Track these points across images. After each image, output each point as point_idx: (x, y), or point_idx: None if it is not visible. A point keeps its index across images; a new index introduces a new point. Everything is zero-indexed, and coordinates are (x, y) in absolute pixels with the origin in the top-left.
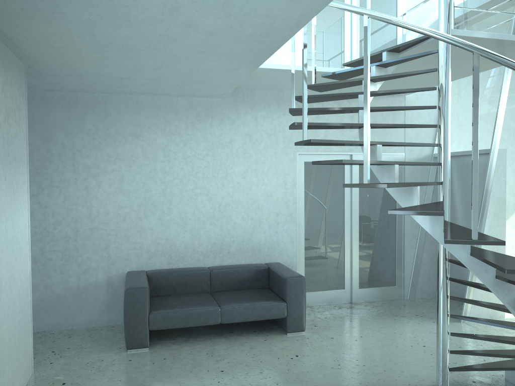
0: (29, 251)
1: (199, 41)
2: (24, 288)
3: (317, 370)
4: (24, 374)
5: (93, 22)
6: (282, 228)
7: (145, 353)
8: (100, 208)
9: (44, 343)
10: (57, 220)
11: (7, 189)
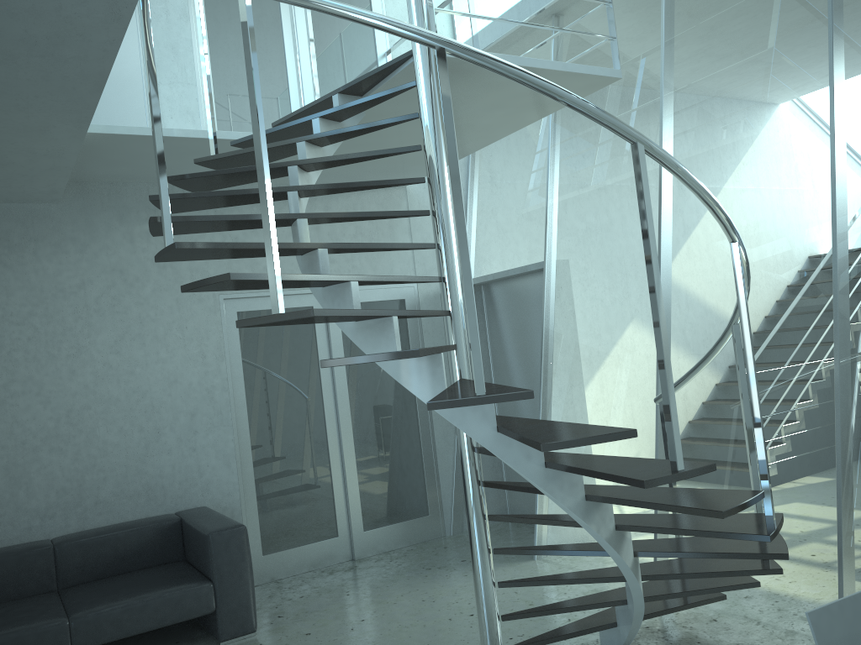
0: None
1: None
2: None
3: None
4: None
5: None
6: (205, 441)
7: None
8: None
9: None
10: None
11: None
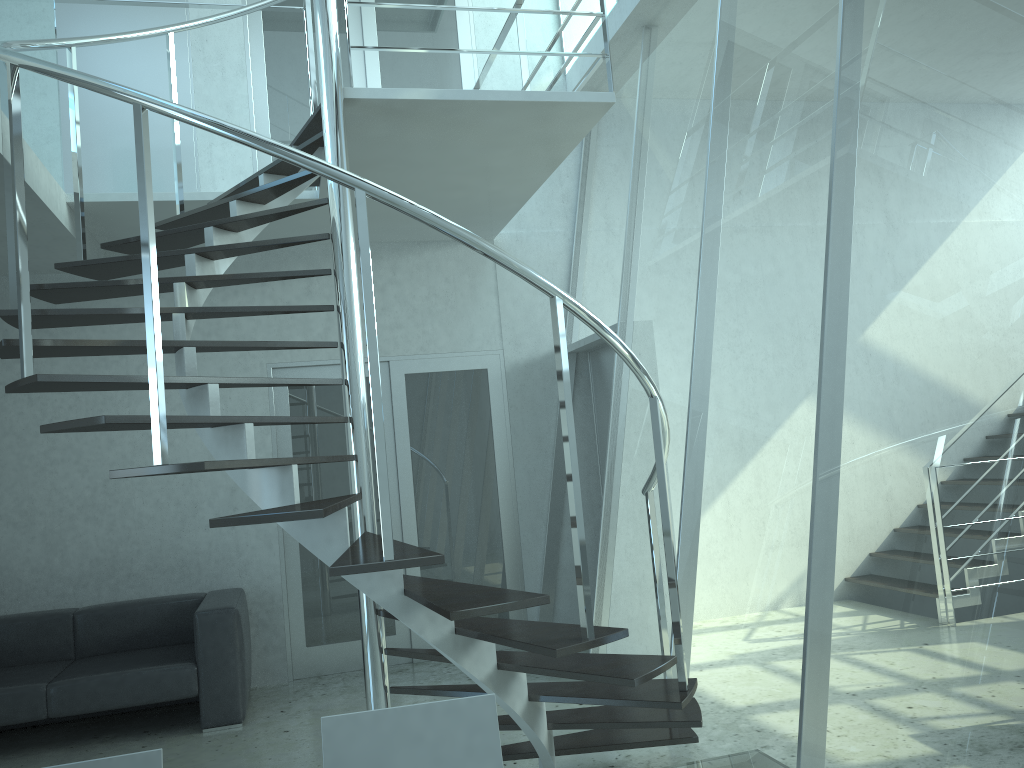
0: None
1: None
2: None
3: None
4: None
5: None
6: None
7: None
8: None
9: None
10: None
11: None
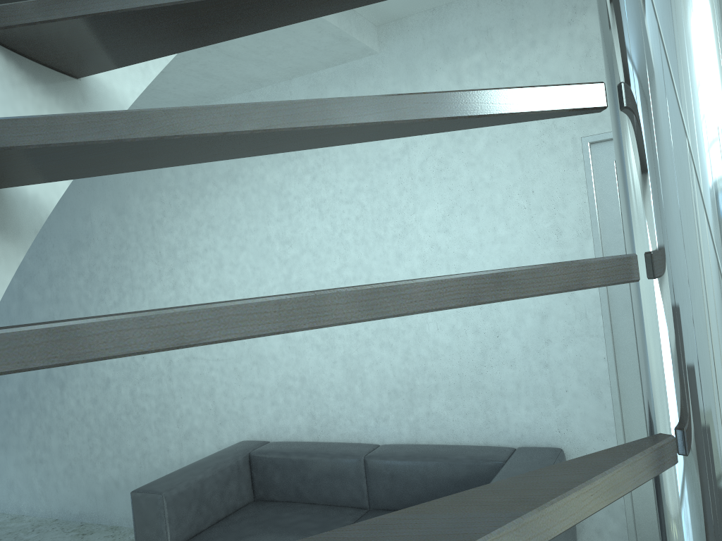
0: None
1: None
2: None
3: None
4: None
5: None
6: (562, 355)
7: None
8: None
9: None
10: None
11: None
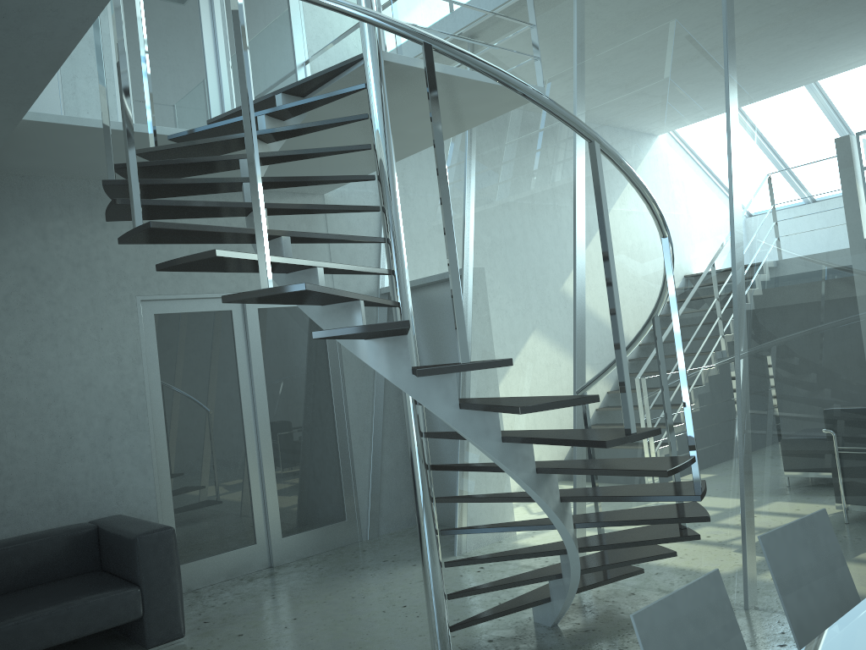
0: None
1: None
2: None
3: None
4: None
5: None
6: (121, 447)
7: None
8: None
9: None
10: None
11: None
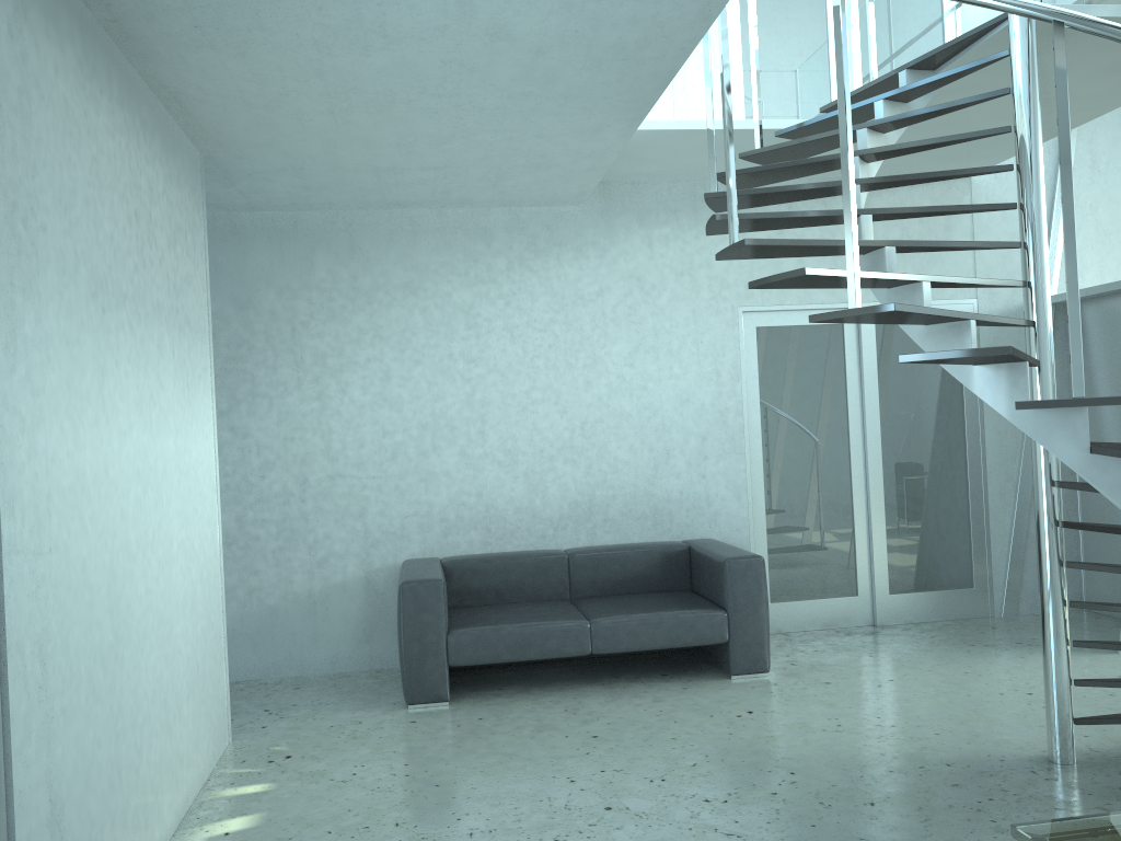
0: (217, 504)
1: (520, 70)
2: (211, 571)
3: (792, 733)
4: (215, 735)
5: (320, 44)
6: (715, 468)
7: (442, 710)
8: (347, 436)
9: (249, 698)
10: (267, 461)
11: (177, 375)
